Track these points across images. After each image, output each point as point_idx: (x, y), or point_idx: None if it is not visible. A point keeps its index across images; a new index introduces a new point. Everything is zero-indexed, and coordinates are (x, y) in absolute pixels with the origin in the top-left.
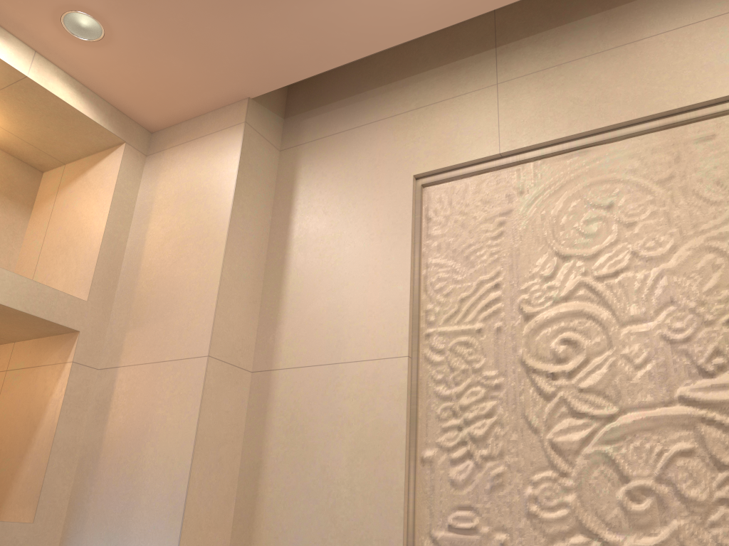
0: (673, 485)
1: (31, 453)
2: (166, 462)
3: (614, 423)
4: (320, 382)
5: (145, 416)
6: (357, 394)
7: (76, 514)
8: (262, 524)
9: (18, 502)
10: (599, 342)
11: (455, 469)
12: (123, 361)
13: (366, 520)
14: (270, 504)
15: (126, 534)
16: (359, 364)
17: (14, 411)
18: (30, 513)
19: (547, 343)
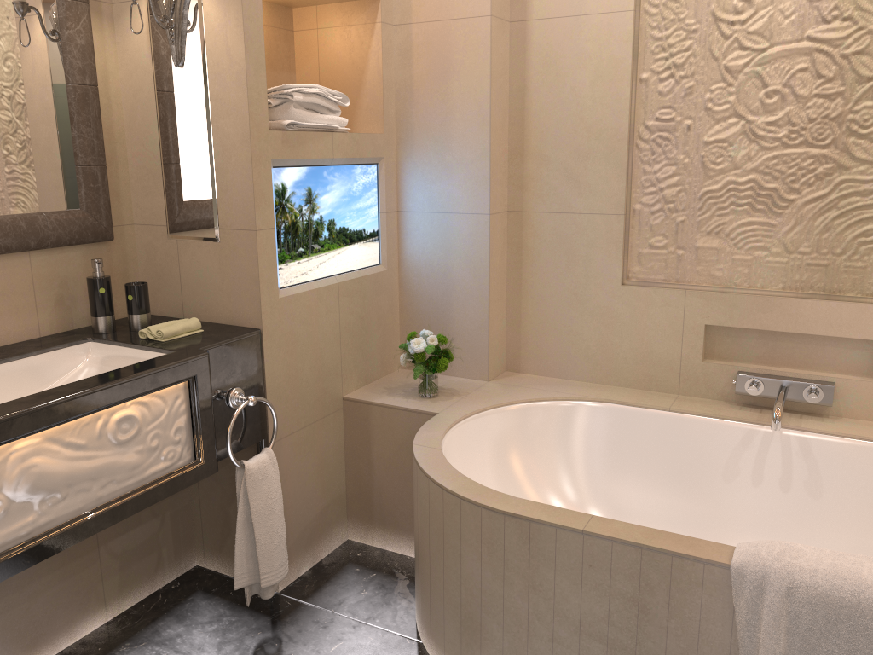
0: (791, 88)
1: (366, 90)
2: (470, 91)
3: (765, 53)
4: (566, 30)
5: (445, 60)
6: (595, 38)
7: (404, 127)
8: (530, 125)
9: (366, 122)
10: (765, 0)
11: (661, 85)
12: (415, 19)
13: (604, 118)
14: (535, 113)
15: (448, 137)
16: (596, 16)
17: (338, 61)
18: (379, 128)
19: (731, 0)
